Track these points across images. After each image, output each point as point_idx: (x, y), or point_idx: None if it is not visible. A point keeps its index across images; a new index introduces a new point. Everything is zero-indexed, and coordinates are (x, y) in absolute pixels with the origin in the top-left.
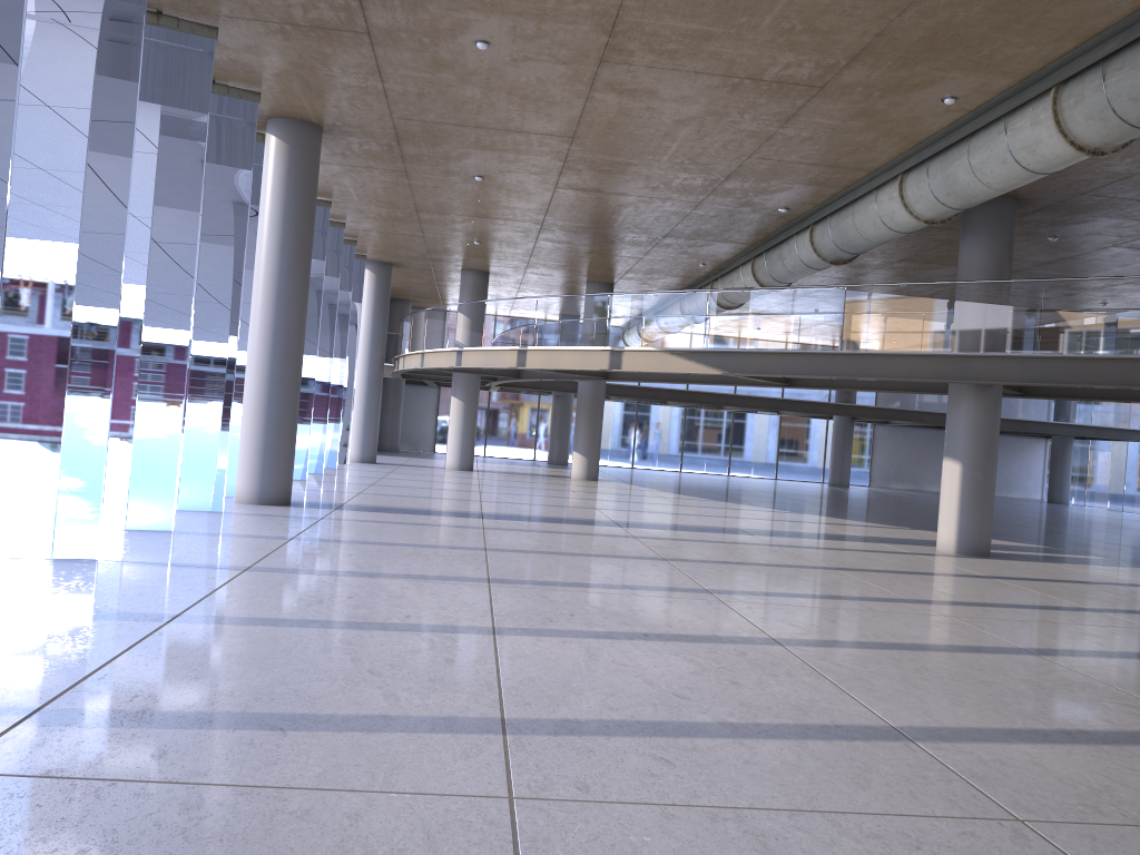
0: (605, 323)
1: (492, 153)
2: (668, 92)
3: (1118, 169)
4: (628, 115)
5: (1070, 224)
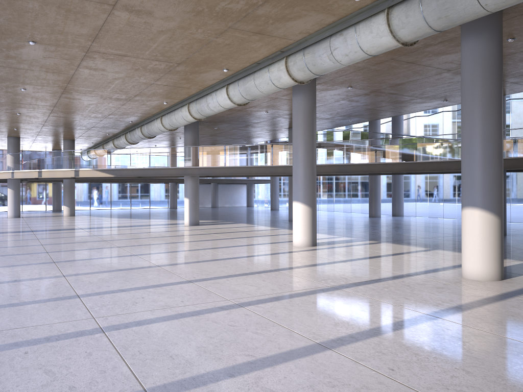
0: (71, 160)
1: (24, 108)
2: (84, 99)
3: (219, 115)
4: (72, 102)
5: (217, 125)
